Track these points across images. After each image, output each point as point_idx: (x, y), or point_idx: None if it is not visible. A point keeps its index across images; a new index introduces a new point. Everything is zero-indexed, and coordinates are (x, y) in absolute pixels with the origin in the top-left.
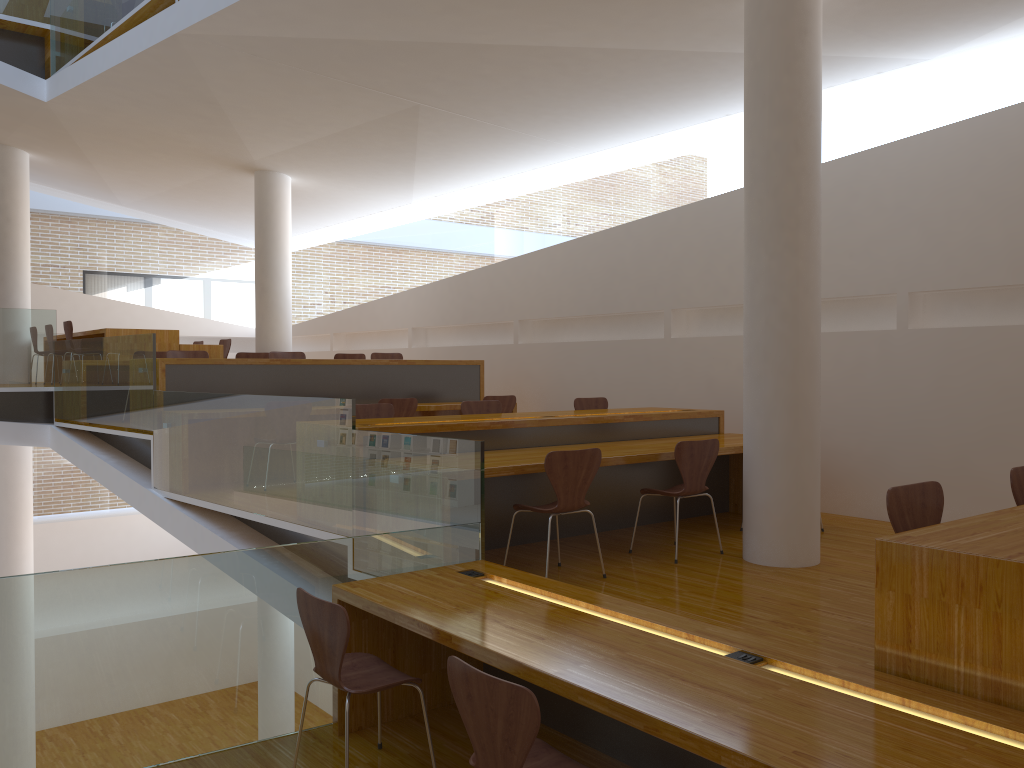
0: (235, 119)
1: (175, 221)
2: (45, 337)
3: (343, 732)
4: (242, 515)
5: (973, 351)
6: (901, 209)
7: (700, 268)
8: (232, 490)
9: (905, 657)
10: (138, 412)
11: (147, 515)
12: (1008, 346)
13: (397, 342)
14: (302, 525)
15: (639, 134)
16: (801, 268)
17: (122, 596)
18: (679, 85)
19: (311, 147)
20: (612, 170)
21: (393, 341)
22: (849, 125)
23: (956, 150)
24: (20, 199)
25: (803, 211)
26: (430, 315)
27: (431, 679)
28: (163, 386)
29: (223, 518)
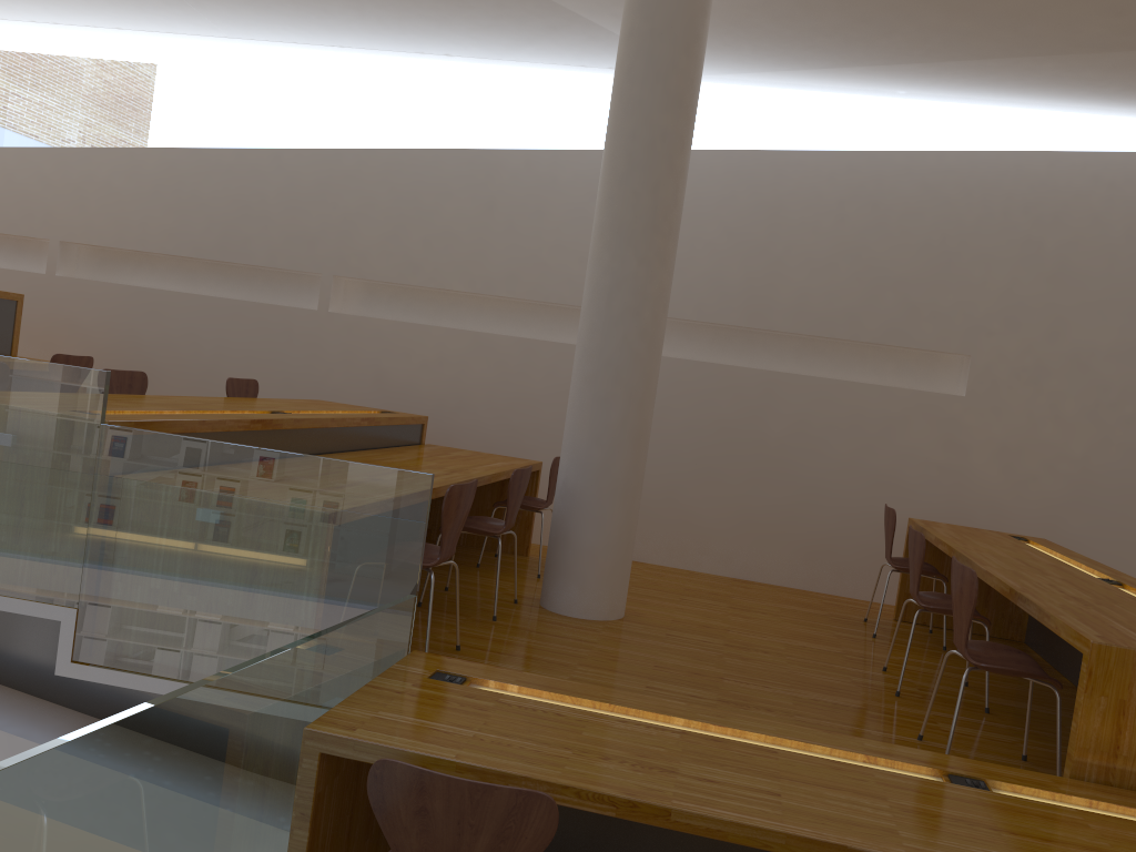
0: None
1: None
2: None
3: None
4: None
5: (698, 386)
6: None
7: (384, 233)
8: None
9: (1109, 764)
10: None
11: None
12: (732, 386)
13: None
14: None
15: (319, 38)
16: (665, 282)
17: (9, 835)
18: (433, 1)
19: None
20: (255, 70)
21: None
22: (592, 116)
23: (709, 179)
24: None
25: (676, 218)
26: None
27: (370, 846)
28: None
29: None
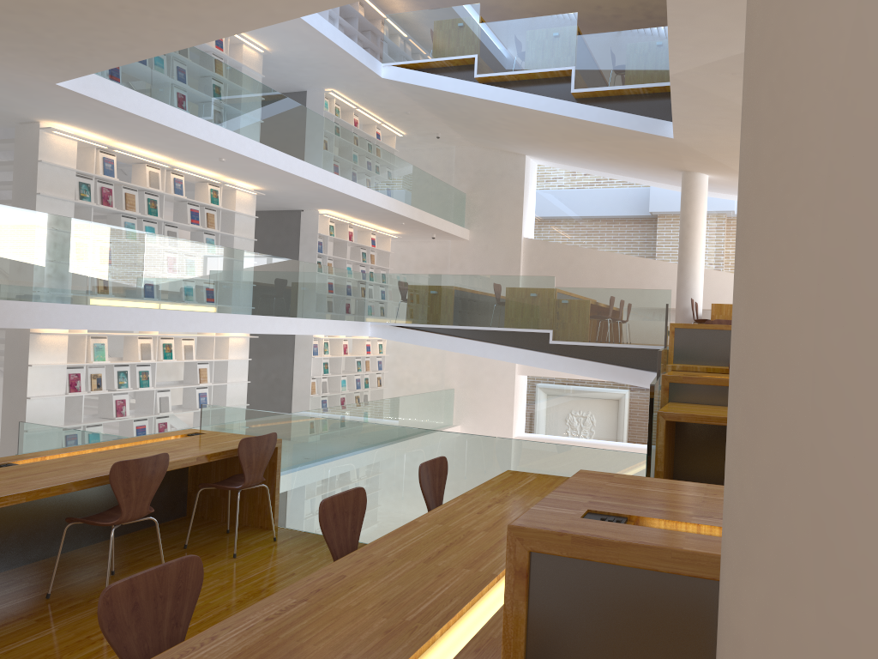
0: None
1: None
2: (662, 309)
3: None
4: None
5: None
6: None
7: None
8: None
9: None
10: None
11: None
12: None
13: None
14: None
15: None
16: None
17: (396, 444)
18: None
19: None
20: None
21: None
22: None
23: None
24: (697, 210)
25: None
26: None
27: None
28: (671, 344)
29: None
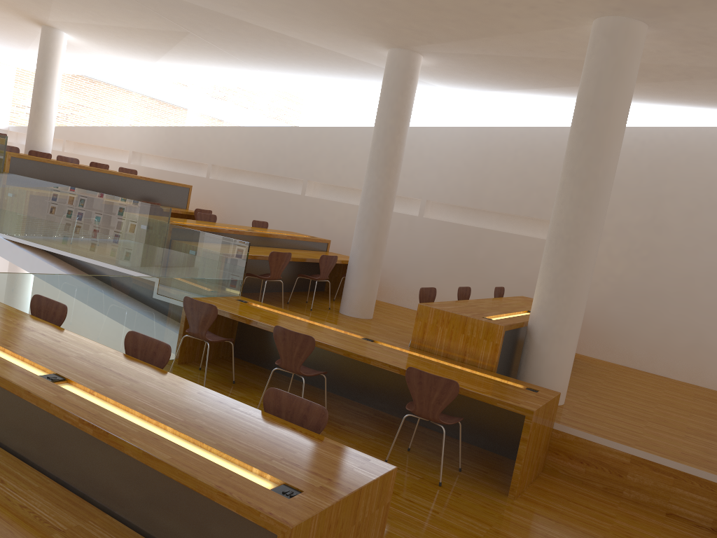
0: (57, 0)
1: None
2: None
3: (179, 363)
4: (74, 257)
5: (448, 233)
6: (431, 160)
7: (328, 162)
8: (68, 242)
9: (420, 343)
10: None
11: None
12: (463, 234)
13: (117, 157)
14: (122, 268)
15: (307, 80)
16: (390, 185)
17: (102, 290)
18: (339, 67)
19: (98, 27)
20: (286, 93)
21: (114, 155)
22: (415, 111)
23: (459, 139)
24: None
25: (396, 160)
26: (148, 146)
27: (215, 345)
28: (8, 170)
29: (49, 256)
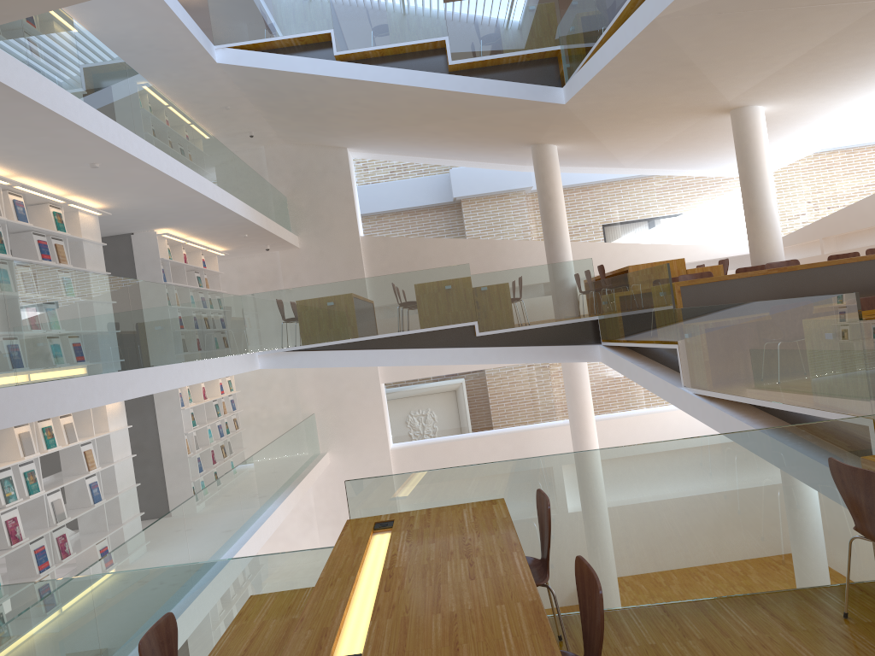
0: (708, 72)
1: (667, 170)
2: (587, 279)
3: None
4: (762, 404)
5: None
6: None
7: None
8: (750, 383)
9: None
10: (663, 327)
11: (681, 408)
12: None
13: None
14: (820, 410)
15: None
16: None
17: (681, 464)
18: None
19: (779, 75)
20: None
21: None
22: None
23: None
24: (555, 181)
25: None
26: None
27: None
28: (680, 304)
29: (745, 408)
